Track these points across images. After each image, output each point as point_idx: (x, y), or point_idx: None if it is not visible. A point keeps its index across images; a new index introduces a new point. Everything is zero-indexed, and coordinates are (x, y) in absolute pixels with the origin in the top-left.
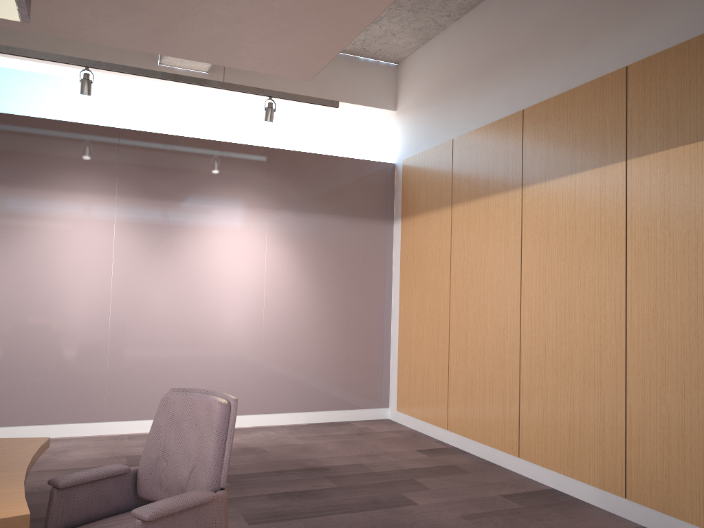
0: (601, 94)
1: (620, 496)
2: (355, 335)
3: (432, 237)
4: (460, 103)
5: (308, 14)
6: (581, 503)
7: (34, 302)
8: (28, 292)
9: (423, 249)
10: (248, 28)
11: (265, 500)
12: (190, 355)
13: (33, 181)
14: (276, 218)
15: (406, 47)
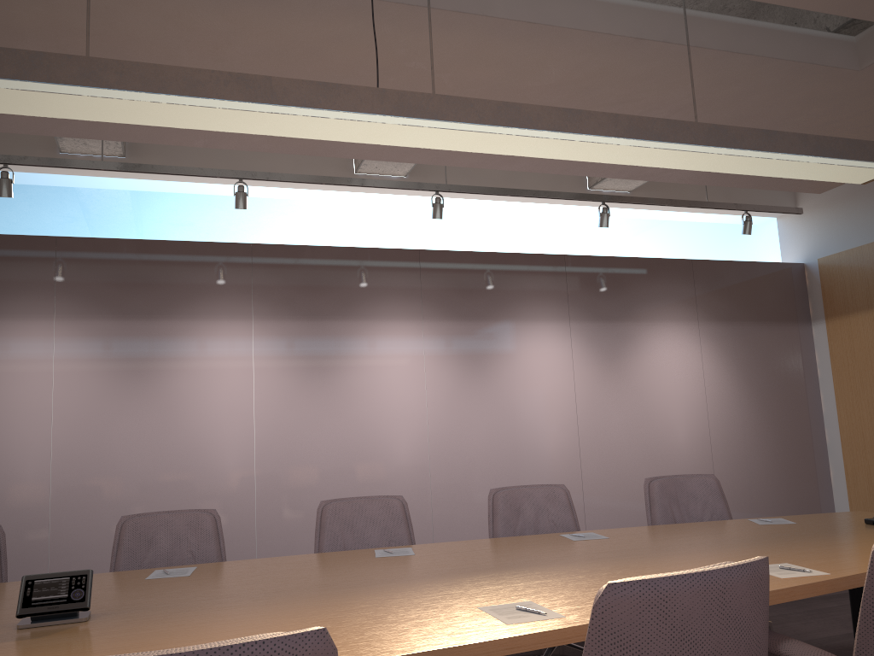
0: None
1: None
2: (794, 445)
3: None
4: None
5: None
6: None
7: (515, 431)
8: (510, 422)
9: (870, 348)
10: None
11: None
12: (650, 476)
13: (501, 313)
14: (706, 330)
15: None
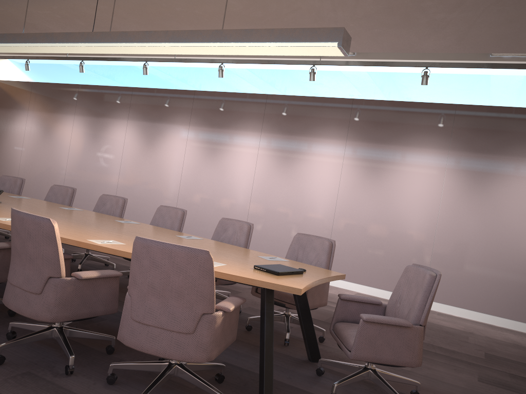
0: None
1: None
2: None
3: None
4: None
5: None
6: None
7: (390, 215)
8: (388, 208)
9: None
10: (521, 25)
11: (503, 375)
12: (490, 268)
13: (398, 140)
14: None
15: None
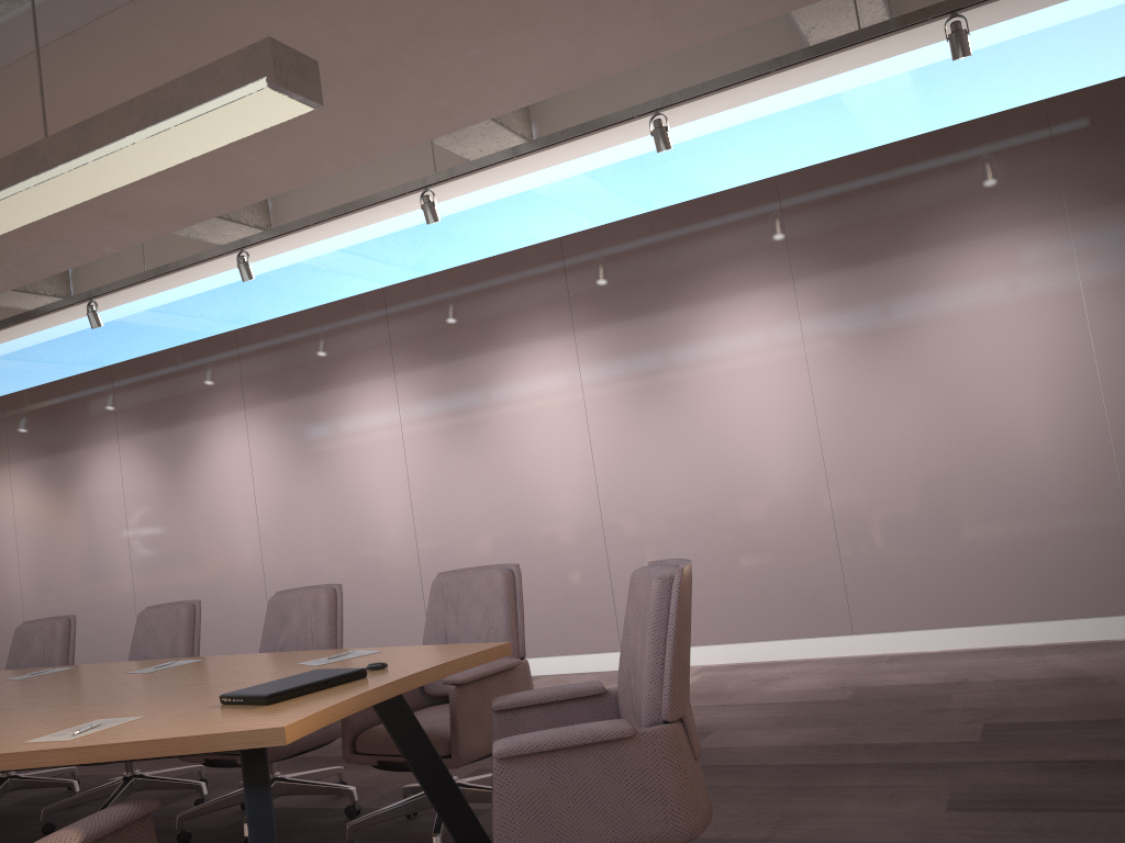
0: None
1: None
2: None
3: None
4: None
5: None
6: None
7: (718, 464)
8: (708, 452)
9: None
10: None
11: (1021, 771)
12: (972, 514)
13: (681, 295)
14: (1088, 228)
15: None
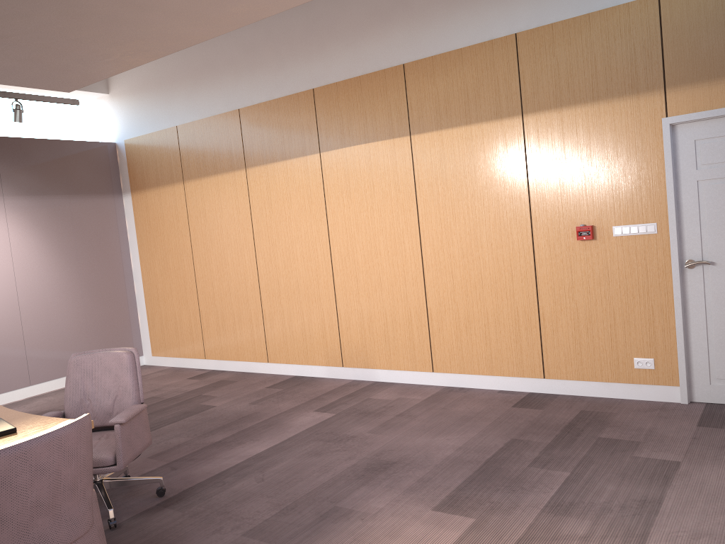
0: (298, 105)
1: (339, 366)
2: (105, 299)
3: (167, 208)
4: (180, 96)
5: (97, 58)
6: (316, 378)
7: None
8: None
9: (159, 219)
10: (37, 63)
11: None
12: None
13: None
14: (13, 204)
15: None
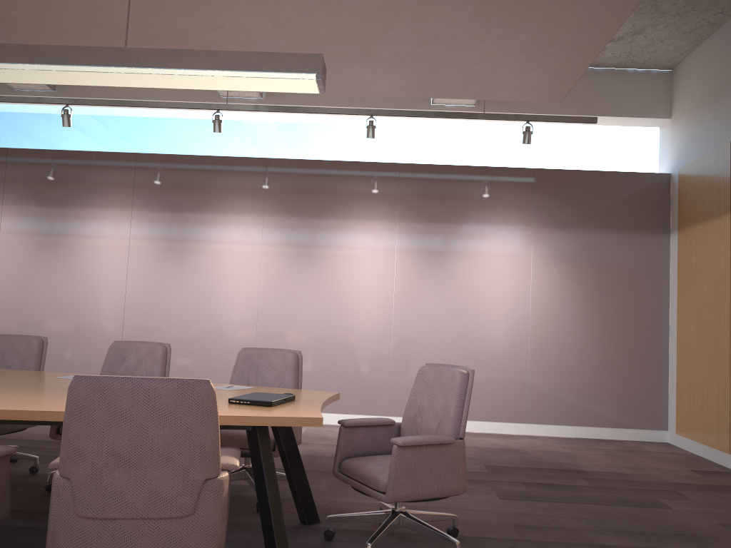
0: None
1: None
2: (627, 351)
3: (710, 248)
4: None
5: (546, 45)
6: None
7: (334, 311)
8: (330, 303)
9: (700, 261)
10: (495, 65)
11: (518, 485)
12: (460, 362)
13: (333, 212)
14: (540, 235)
15: (678, 52)
